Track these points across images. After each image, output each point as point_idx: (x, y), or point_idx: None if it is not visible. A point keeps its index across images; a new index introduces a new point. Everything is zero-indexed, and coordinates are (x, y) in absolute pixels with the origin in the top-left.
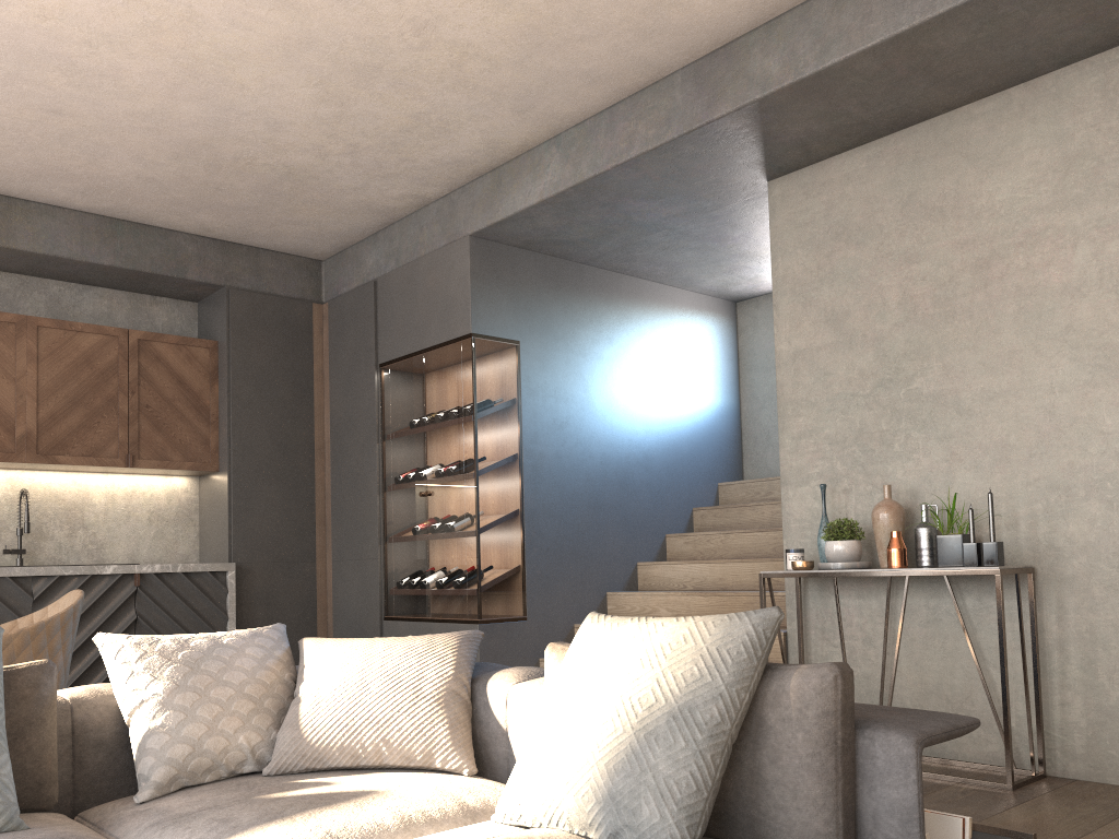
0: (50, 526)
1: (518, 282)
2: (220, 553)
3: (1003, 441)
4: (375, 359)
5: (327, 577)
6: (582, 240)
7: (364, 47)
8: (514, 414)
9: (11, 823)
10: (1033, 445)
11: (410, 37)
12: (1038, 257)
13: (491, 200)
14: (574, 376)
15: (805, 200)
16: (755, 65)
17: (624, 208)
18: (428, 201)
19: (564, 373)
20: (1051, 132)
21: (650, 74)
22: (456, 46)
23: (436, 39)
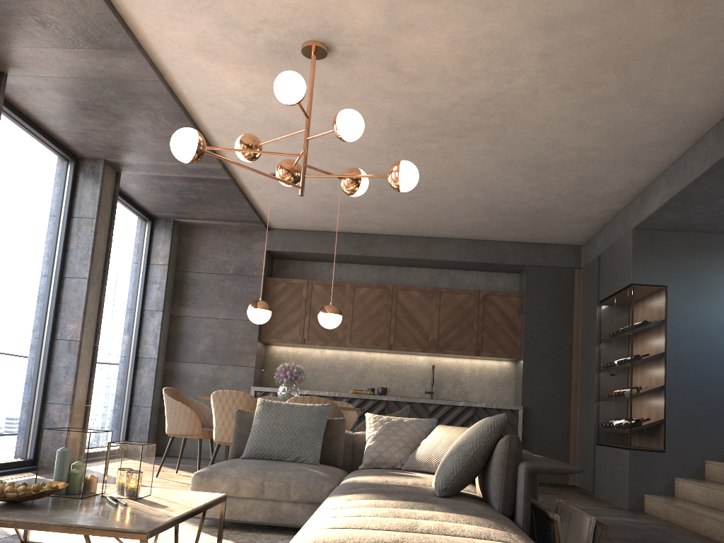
0: (445, 382)
1: (667, 251)
2: (519, 400)
3: None
4: (597, 299)
5: (576, 419)
6: (707, 222)
7: (533, 158)
8: (661, 329)
9: (314, 462)
10: None
11: (551, 150)
12: None
13: (640, 209)
14: (711, 304)
15: None
16: None
17: (716, 203)
18: (617, 211)
19: (703, 302)
20: None
21: (694, 134)
22: (575, 148)
23: (563, 148)
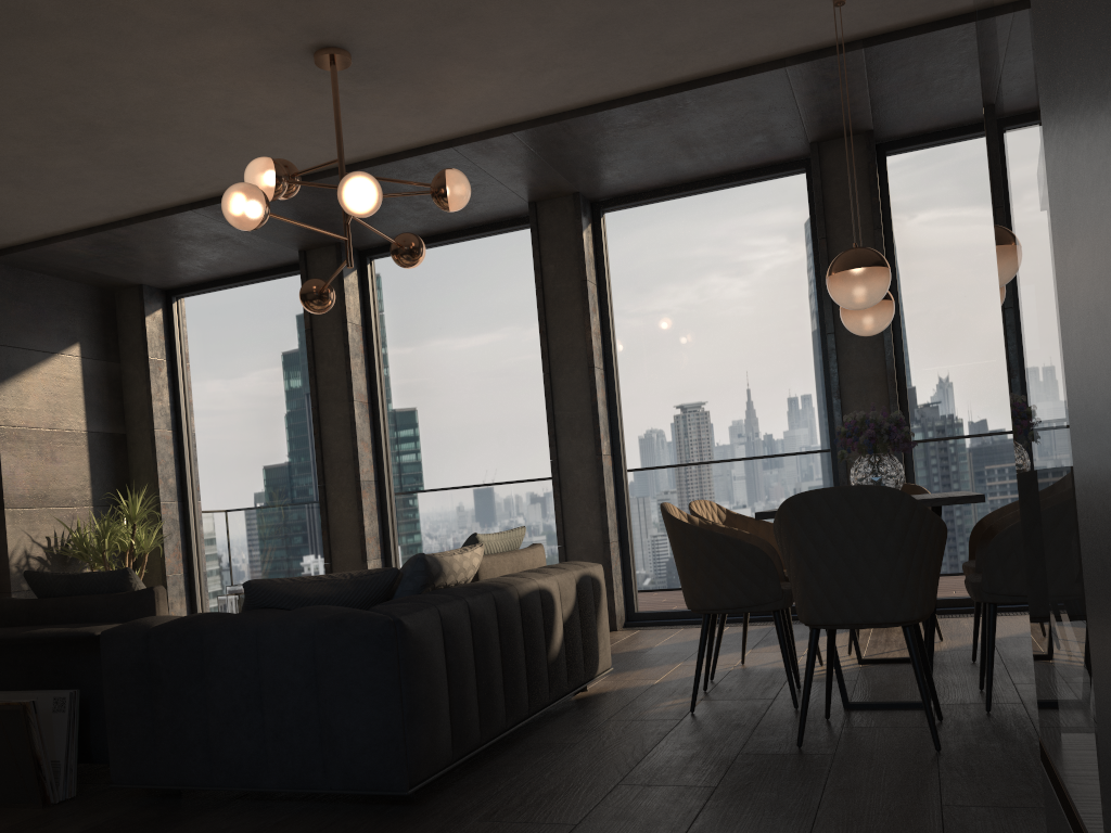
0: None
1: None
2: None
3: None
4: None
5: None
6: None
7: None
8: None
9: None
10: None
11: None
12: None
13: None
14: None
15: None
16: None
17: None
18: None
19: None
20: None
21: None
22: None
23: None
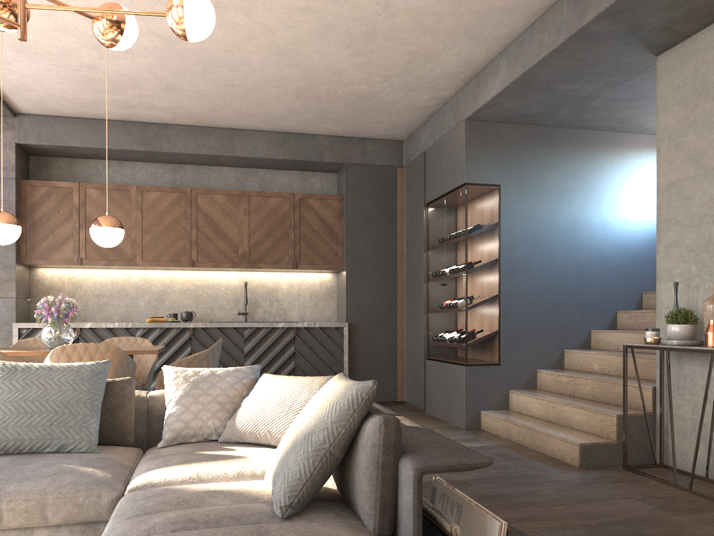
0: (260, 300)
1: (501, 145)
2: (343, 316)
3: None
4: (423, 201)
5: (403, 331)
6: (543, 113)
7: (360, 23)
8: (495, 233)
9: (90, 449)
10: None
11: (382, 12)
12: None
13: (474, 95)
14: (543, 204)
15: (680, 68)
16: None
17: (558, 89)
18: (447, 99)
19: (535, 203)
20: None
21: None
22: (411, 11)
23: (397, 10)
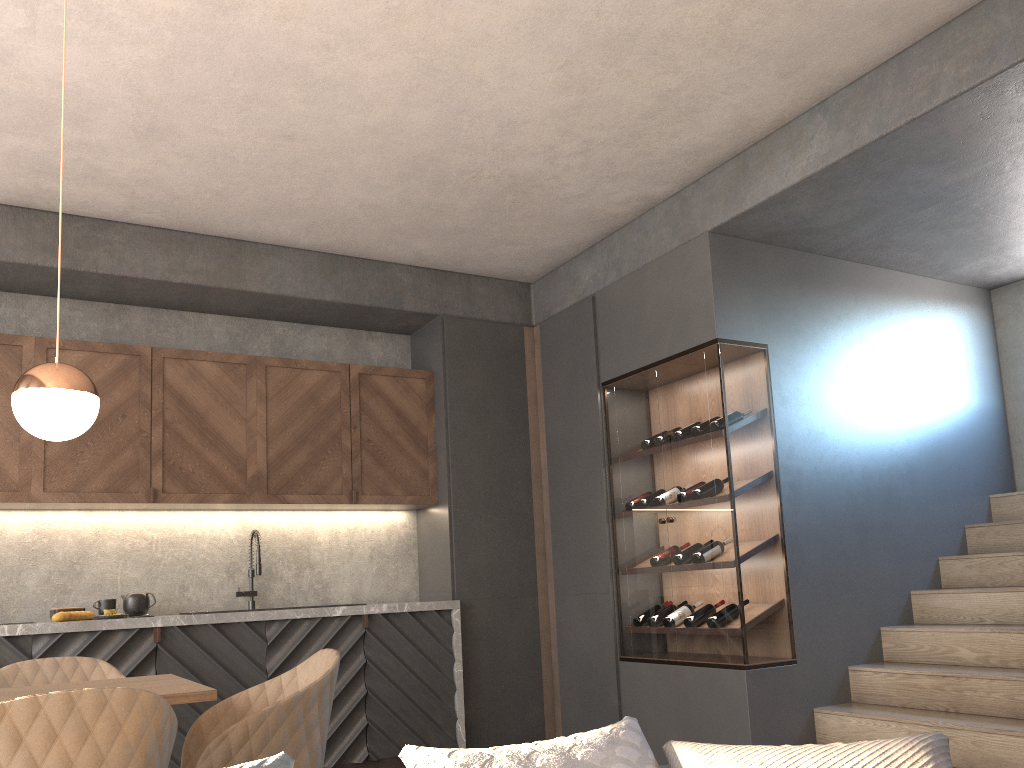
0: (279, 566)
1: (761, 280)
2: (442, 589)
3: None
4: (597, 378)
5: (549, 612)
6: (836, 226)
7: (623, 9)
8: (766, 426)
9: None
10: None
11: None
12: None
13: (735, 189)
14: (826, 380)
15: None
16: None
17: (901, 178)
18: (655, 203)
19: (816, 377)
20: None
21: None
22: None
23: None
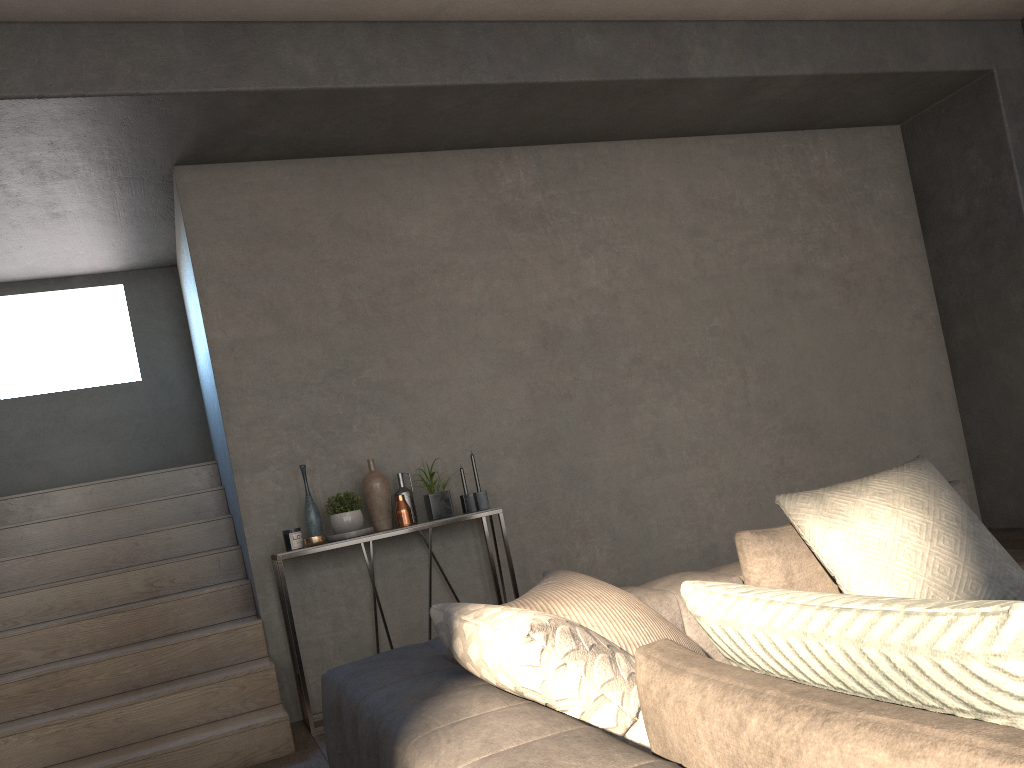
0: None
1: None
2: None
3: (443, 419)
4: None
5: None
6: None
7: None
8: None
9: None
10: (465, 421)
11: None
12: (449, 283)
13: None
14: None
15: (226, 195)
16: (287, 56)
17: (2, 145)
18: None
19: None
20: (445, 194)
21: (149, 12)
22: None
23: None
